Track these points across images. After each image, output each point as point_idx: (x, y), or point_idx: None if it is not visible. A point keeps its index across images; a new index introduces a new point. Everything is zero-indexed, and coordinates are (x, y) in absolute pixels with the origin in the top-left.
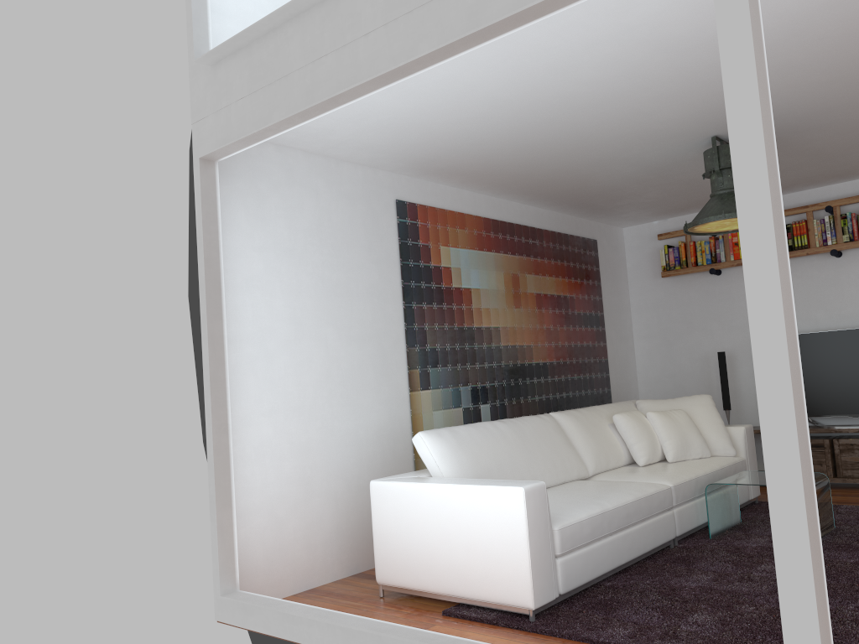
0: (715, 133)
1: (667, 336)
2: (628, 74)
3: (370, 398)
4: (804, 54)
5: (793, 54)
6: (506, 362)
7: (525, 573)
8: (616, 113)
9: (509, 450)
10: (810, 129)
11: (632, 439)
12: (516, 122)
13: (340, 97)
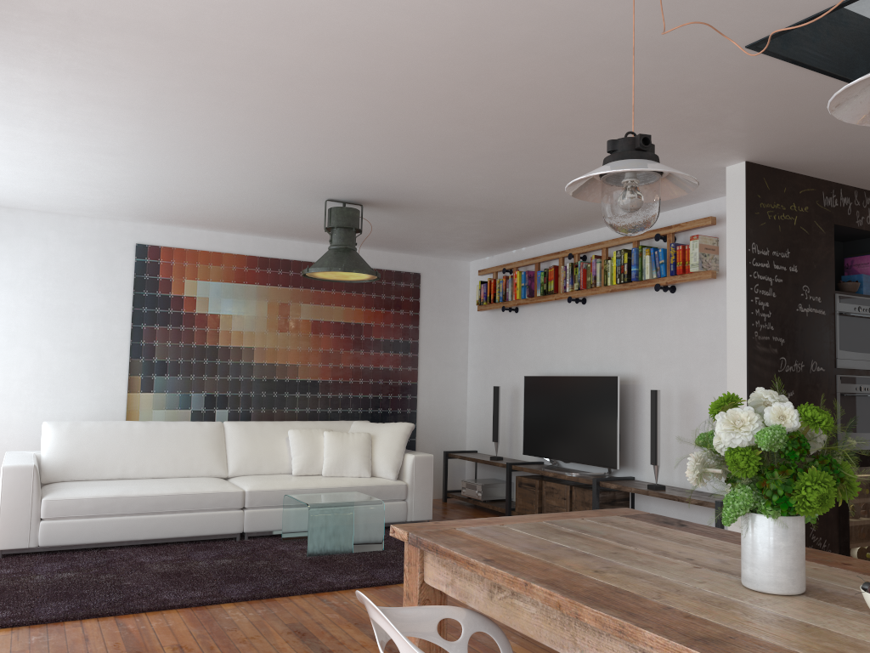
0: (325, 197)
1: (485, 367)
2: (131, 166)
3: (81, 394)
4: (230, 151)
5: (220, 151)
6: (258, 377)
7: None
8: (197, 187)
9: (125, 444)
10: (407, 193)
11: (293, 452)
12: (135, 193)
13: None
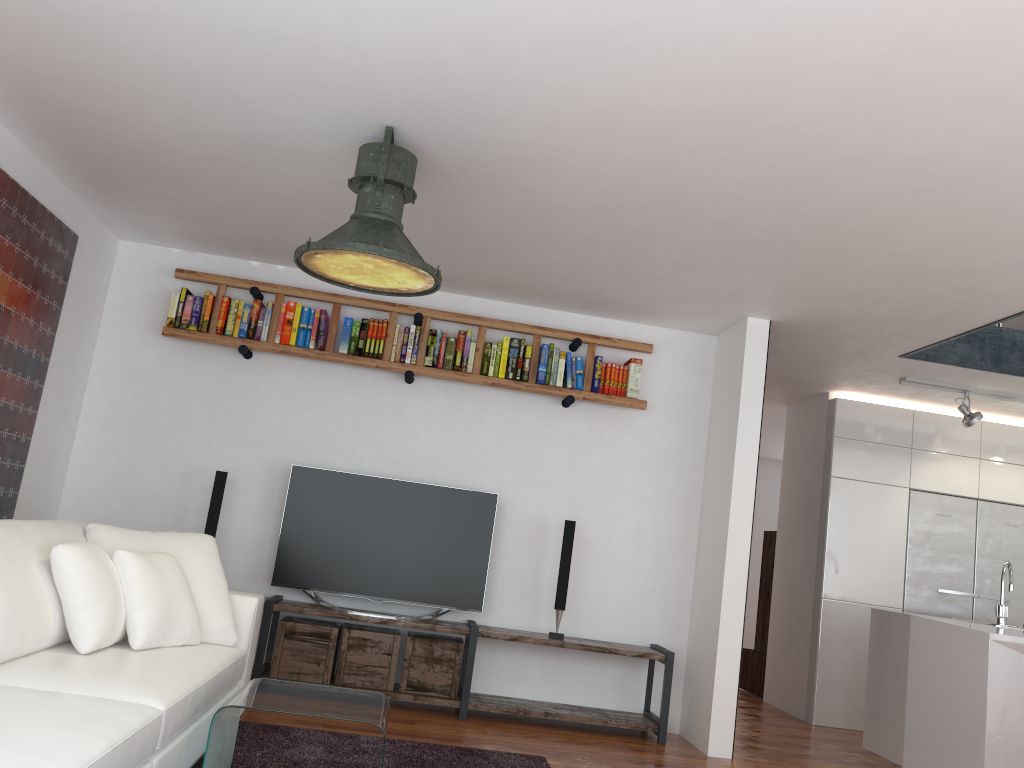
0: (395, 122)
1: (139, 428)
2: None
3: None
4: (636, 36)
5: (627, 24)
6: None
7: None
8: None
9: None
10: (497, 187)
11: (82, 599)
12: None
13: None
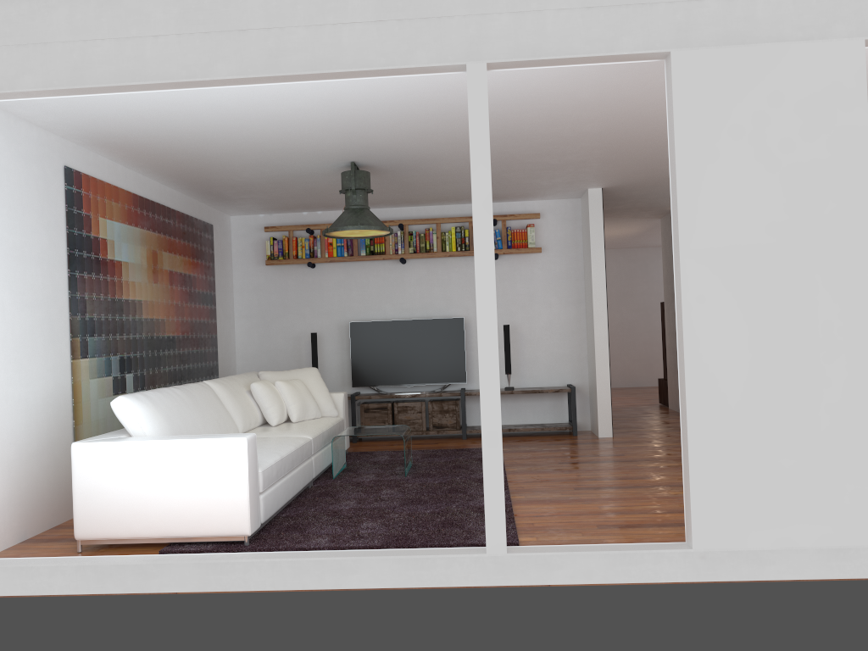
0: (354, 160)
1: (265, 317)
2: (328, 110)
3: (39, 365)
4: (442, 125)
5: (435, 123)
6: (146, 334)
7: (244, 507)
8: (298, 133)
9: (190, 413)
10: (414, 169)
11: (267, 404)
12: (217, 122)
13: (128, 87)
